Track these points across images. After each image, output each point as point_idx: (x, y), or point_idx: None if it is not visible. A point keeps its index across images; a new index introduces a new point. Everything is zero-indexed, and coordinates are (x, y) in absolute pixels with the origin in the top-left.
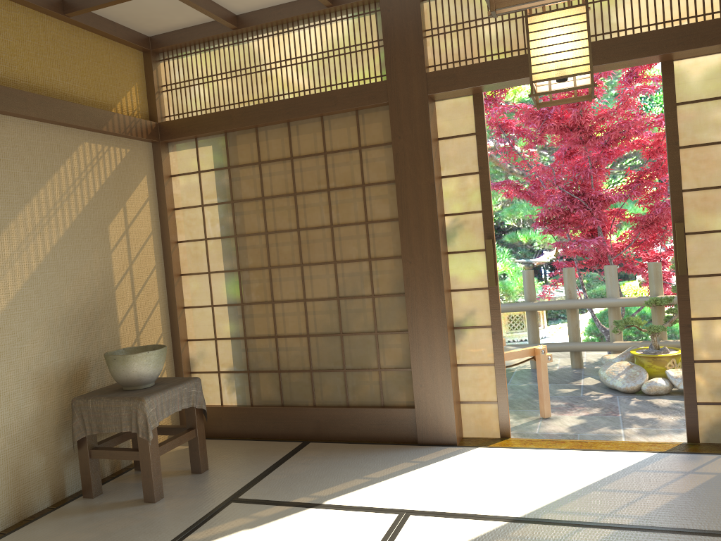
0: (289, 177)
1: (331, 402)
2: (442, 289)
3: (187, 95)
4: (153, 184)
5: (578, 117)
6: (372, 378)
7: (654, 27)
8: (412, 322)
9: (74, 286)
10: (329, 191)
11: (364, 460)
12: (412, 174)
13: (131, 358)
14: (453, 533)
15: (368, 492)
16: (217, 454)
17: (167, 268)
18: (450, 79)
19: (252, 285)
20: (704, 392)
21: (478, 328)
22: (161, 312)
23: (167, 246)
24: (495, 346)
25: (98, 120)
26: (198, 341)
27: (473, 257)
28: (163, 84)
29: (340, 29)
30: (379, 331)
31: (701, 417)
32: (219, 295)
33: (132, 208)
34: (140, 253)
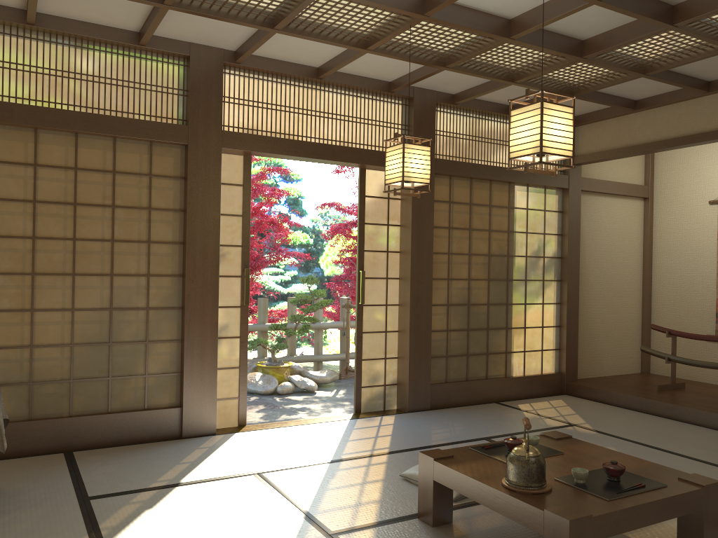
0: (71, 187)
1: (91, 410)
2: (217, 305)
3: None
4: None
5: None
6: (138, 384)
7: (362, 146)
8: (189, 332)
9: None
10: (114, 208)
11: (157, 454)
12: (203, 208)
13: None
14: (307, 475)
15: (204, 469)
16: None
17: None
18: (241, 141)
19: (6, 291)
20: (365, 379)
21: (229, 338)
22: None
23: None
24: (242, 352)
25: None
26: None
27: (231, 281)
28: None
29: (143, 66)
30: (150, 340)
31: (362, 396)
32: None
33: None
34: None
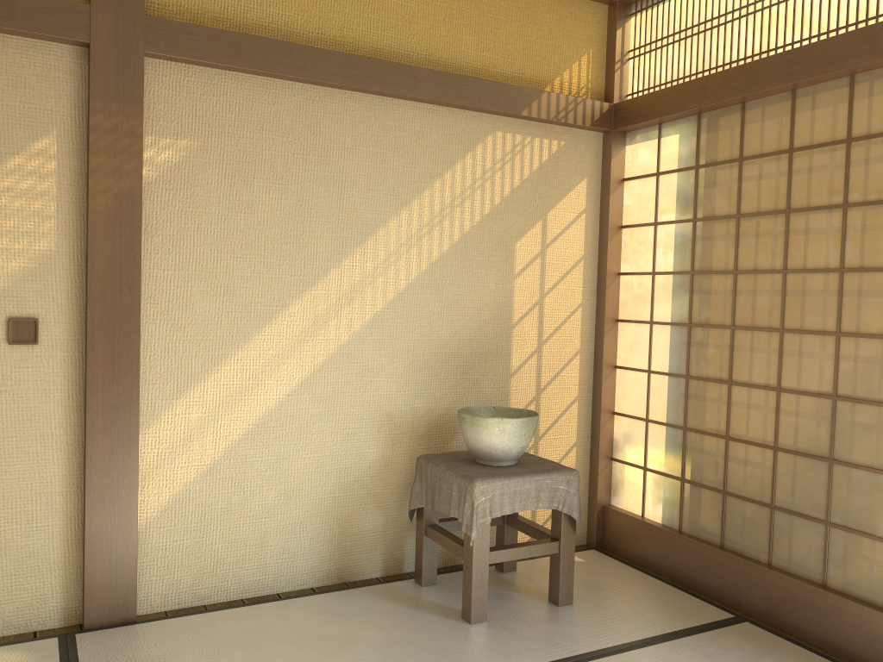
0: (782, 183)
1: (797, 569)
2: None
3: (657, 61)
4: (596, 190)
5: None
6: (875, 554)
7: None
8: None
9: (453, 316)
10: (845, 209)
11: None
12: None
13: (479, 423)
14: None
15: None
16: (604, 585)
17: (599, 308)
18: None
19: (704, 351)
20: None
21: None
22: (580, 367)
23: (602, 278)
24: None
25: (516, 101)
26: (626, 417)
27: None
28: (630, 48)
29: None
30: None
31: None
32: (659, 357)
33: (555, 222)
34: (559, 283)
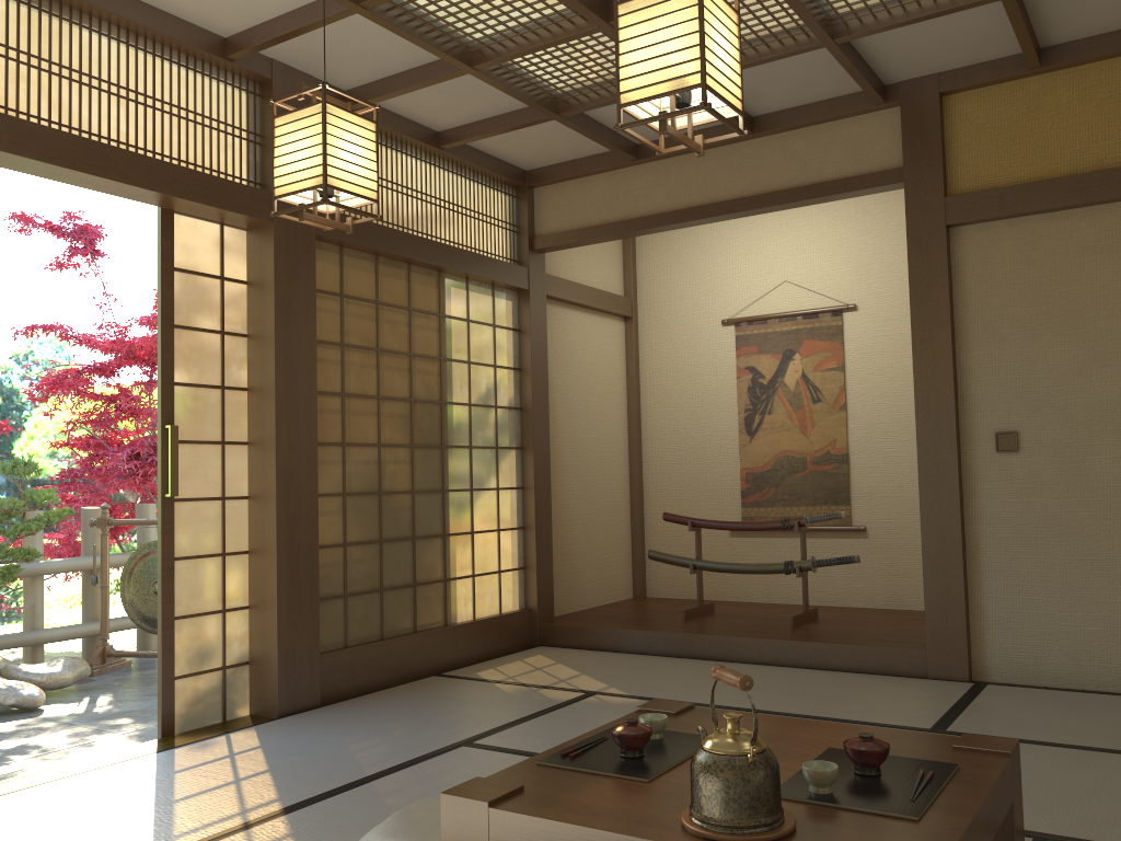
0: None
1: None
2: None
3: None
4: None
5: None
6: None
7: (169, 160)
8: None
9: None
10: None
11: None
12: None
13: None
14: None
15: None
16: None
17: None
18: None
19: None
20: (182, 660)
21: None
22: None
23: None
24: None
25: None
26: None
27: None
28: None
29: None
30: None
31: (178, 697)
32: None
33: None
34: None
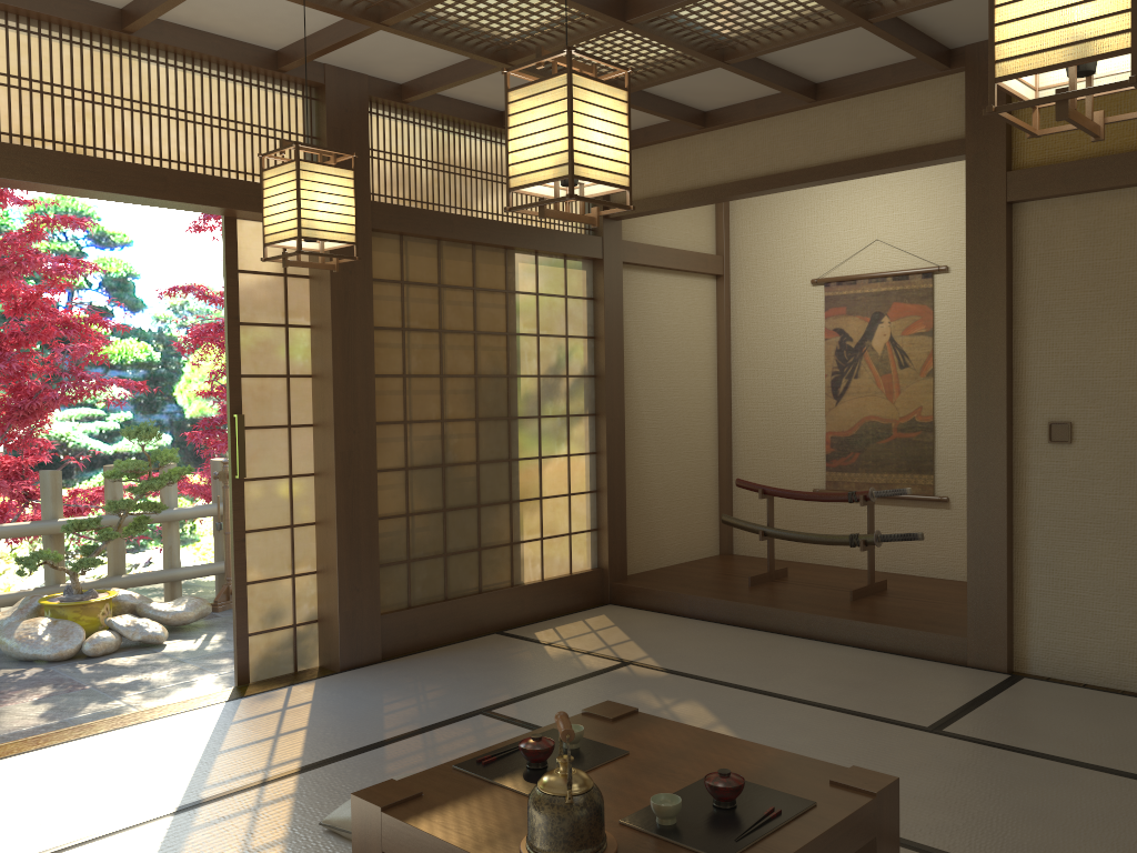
0: None
1: None
2: None
3: None
4: None
5: None
6: None
7: (227, 173)
8: None
9: None
10: None
11: None
12: None
13: None
14: None
15: None
16: None
17: None
18: None
19: None
20: (255, 619)
21: None
22: None
23: None
24: None
25: None
26: None
27: None
28: None
29: None
30: None
31: (252, 651)
32: None
33: None
34: None
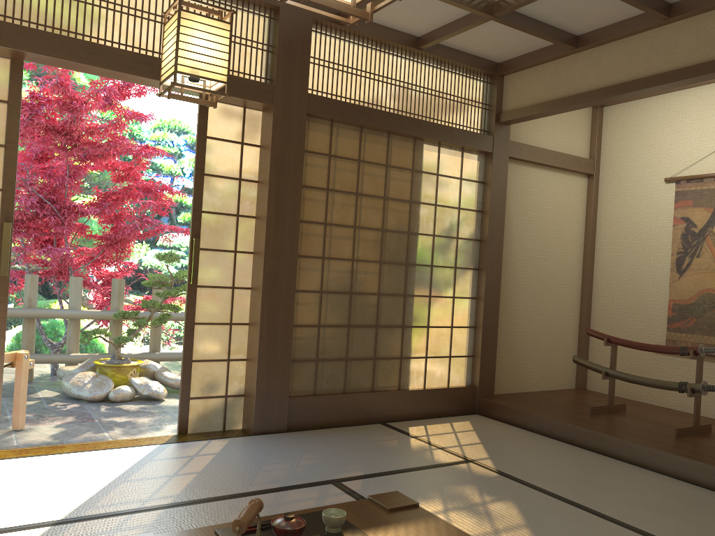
0: None
1: None
2: None
3: None
4: None
5: (71, 122)
6: None
7: None
8: None
9: None
10: None
11: None
12: None
13: None
14: None
15: None
16: None
17: None
18: None
19: None
20: (196, 387)
21: None
22: None
23: None
24: None
25: None
26: None
27: None
28: None
29: None
30: None
31: (192, 410)
32: None
33: None
34: None
